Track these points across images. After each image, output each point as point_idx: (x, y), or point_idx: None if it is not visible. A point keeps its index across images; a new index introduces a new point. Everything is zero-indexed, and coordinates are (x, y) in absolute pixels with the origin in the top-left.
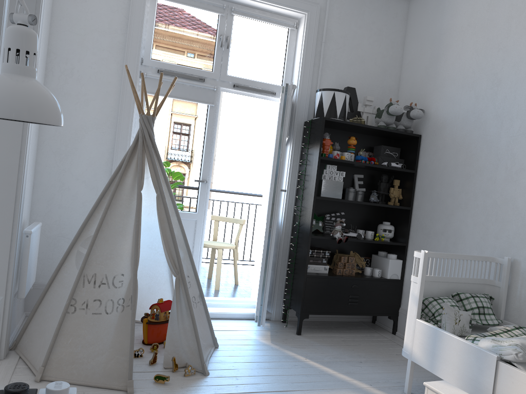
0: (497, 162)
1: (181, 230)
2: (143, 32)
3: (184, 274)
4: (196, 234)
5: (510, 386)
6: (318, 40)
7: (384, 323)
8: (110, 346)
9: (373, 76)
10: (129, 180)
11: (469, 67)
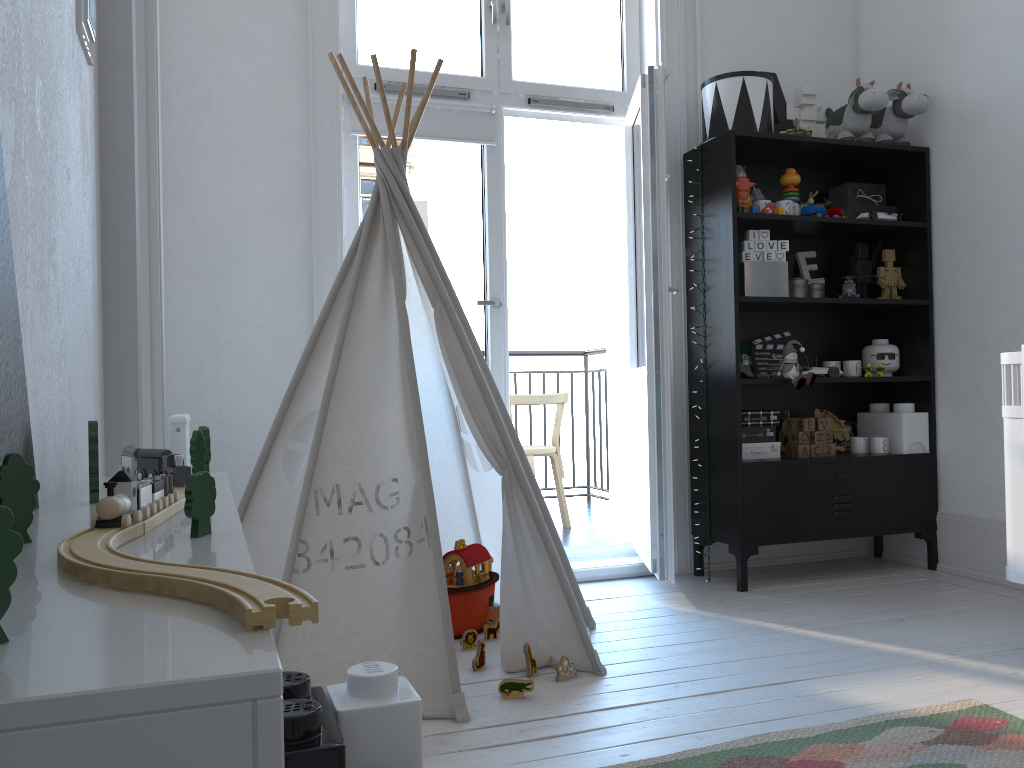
0: None
1: (488, 385)
2: (338, 6)
3: (519, 466)
4: None
5: None
6: None
7: (904, 554)
8: (396, 629)
9: (803, 48)
10: (374, 286)
11: None
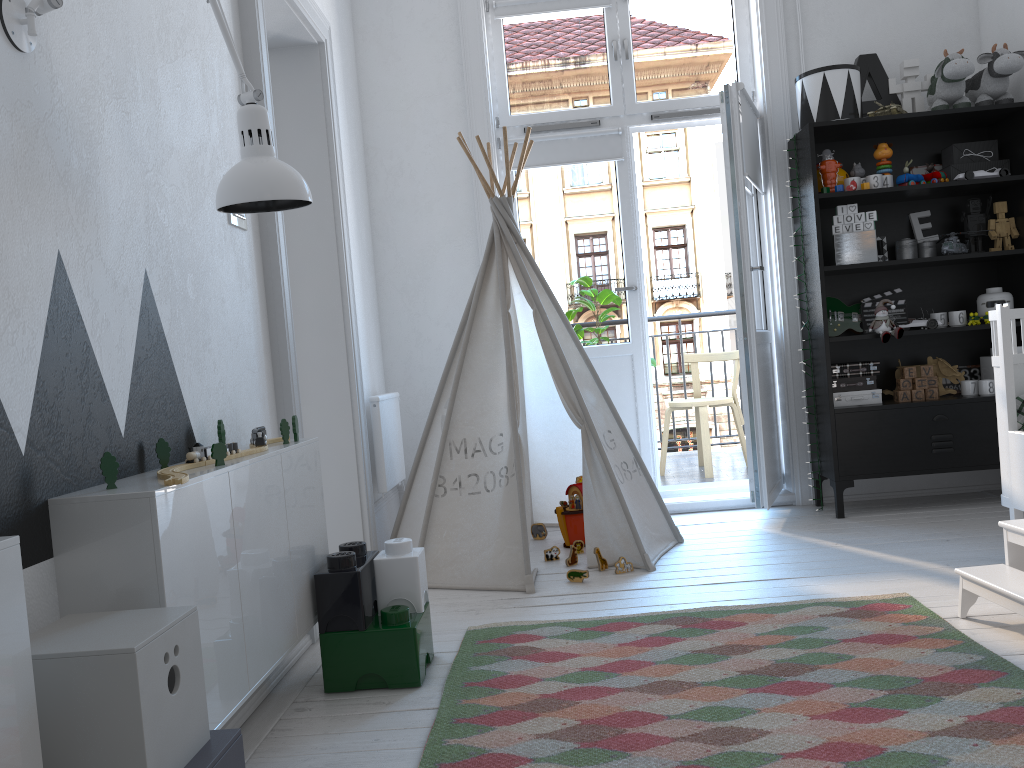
0: None
1: (584, 362)
2: (487, 77)
3: (591, 421)
4: (636, 377)
5: None
6: None
7: None
8: (497, 534)
9: (915, 19)
10: (491, 298)
11: None
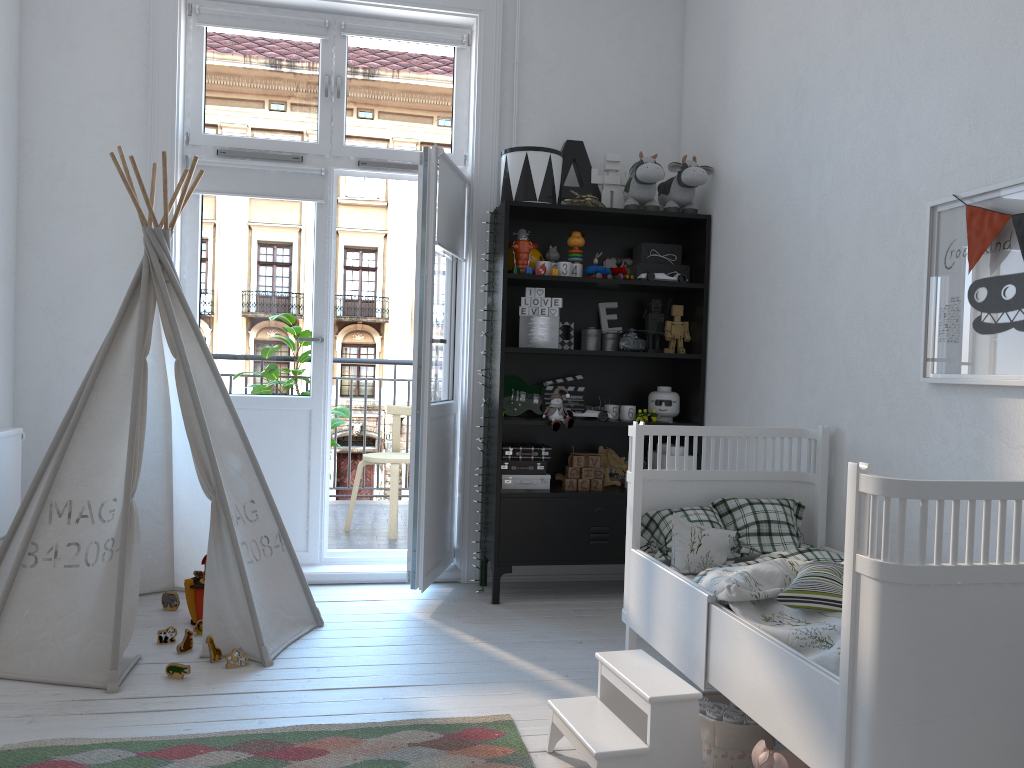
0: (808, 248)
1: (234, 422)
2: (178, 88)
3: (223, 493)
4: (313, 434)
5: (722, 647)
6: (507, 62)
7: None
8: (89, 617)
9: (624, 115)
10: (130, 340)
11: (766, 75)
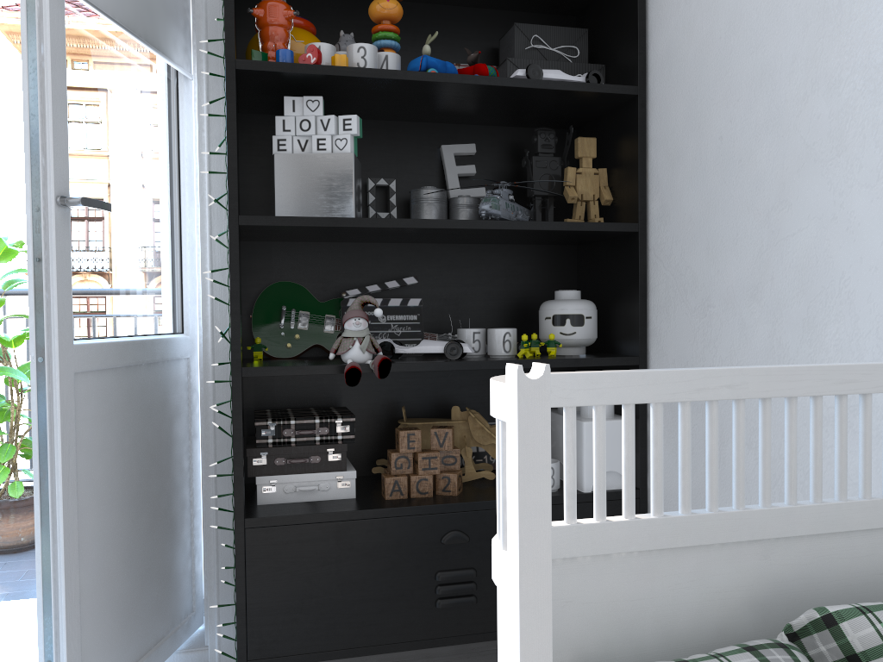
0: None
1: None
2: None
3: None
4: None
5: None
6: None
7: None
8: None
9: None
10: None
11: None
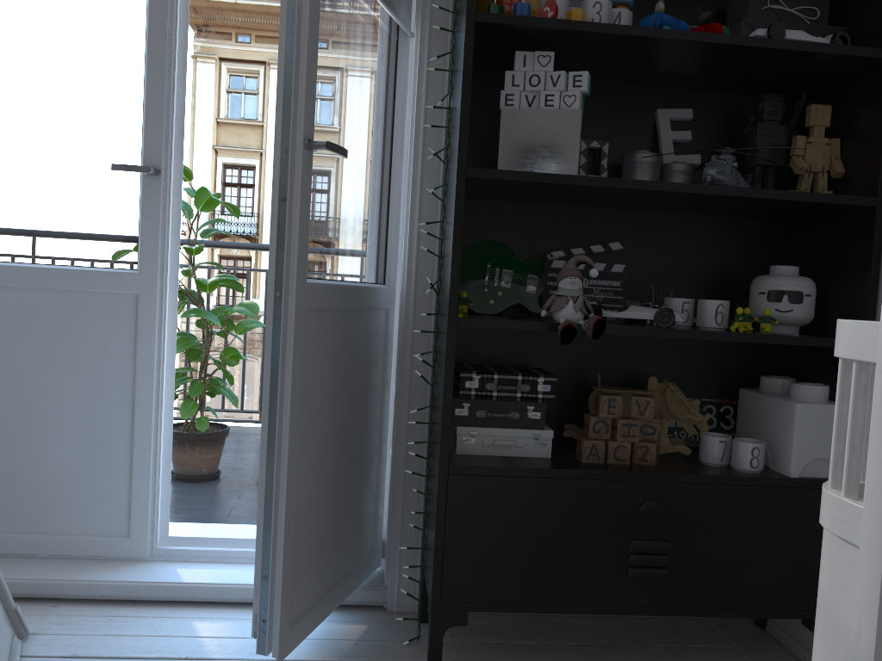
0: None
1: None
2: None
3: None
4: (140, 337)
5: None
6: None
7: (796, 636)
8: None
9: None
10: None
11: None
